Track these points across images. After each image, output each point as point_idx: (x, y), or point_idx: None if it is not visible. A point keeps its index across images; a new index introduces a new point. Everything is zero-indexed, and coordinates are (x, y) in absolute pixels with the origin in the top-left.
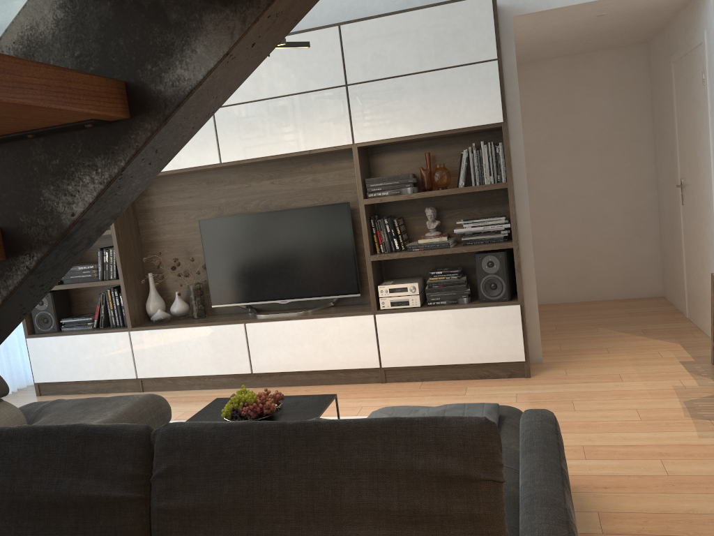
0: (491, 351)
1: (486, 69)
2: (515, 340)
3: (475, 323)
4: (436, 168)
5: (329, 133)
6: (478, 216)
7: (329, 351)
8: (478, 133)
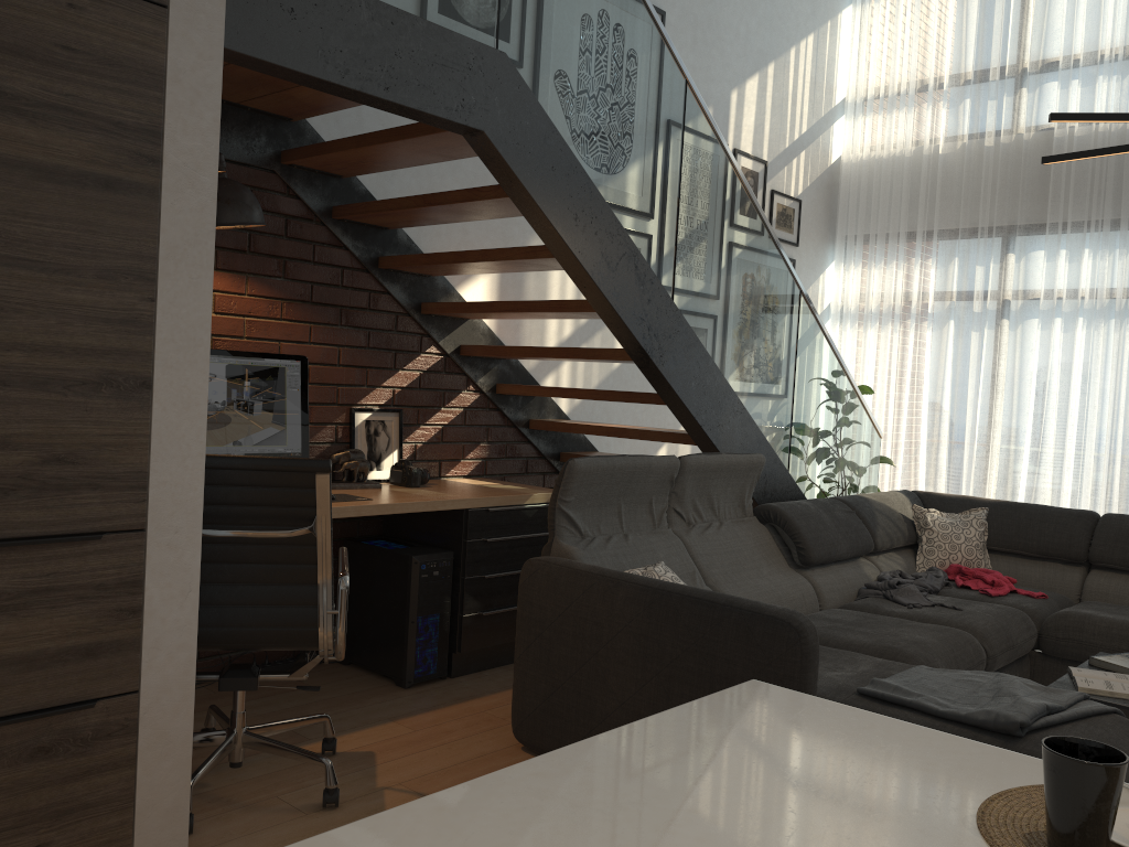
0: None
1: None
2: None
3: None
4: None
5: None
6: None
7: None
8: None
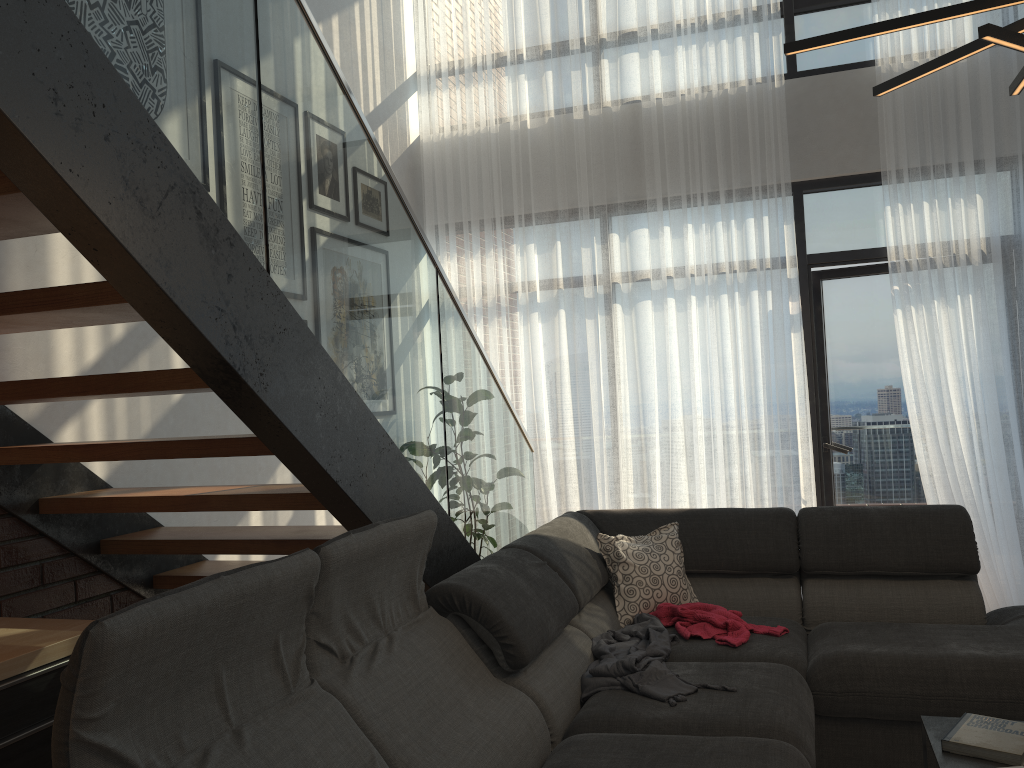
0: None
1: None
2: None
3: None
4: None
5: None
6: None
7: None
8: None
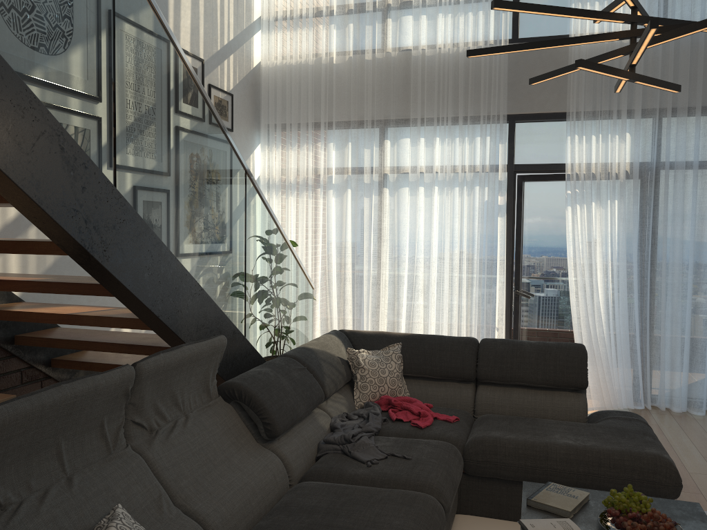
0: None
1: None
2: None
3: None
4: None
5: None
6: None
7: None
8: None
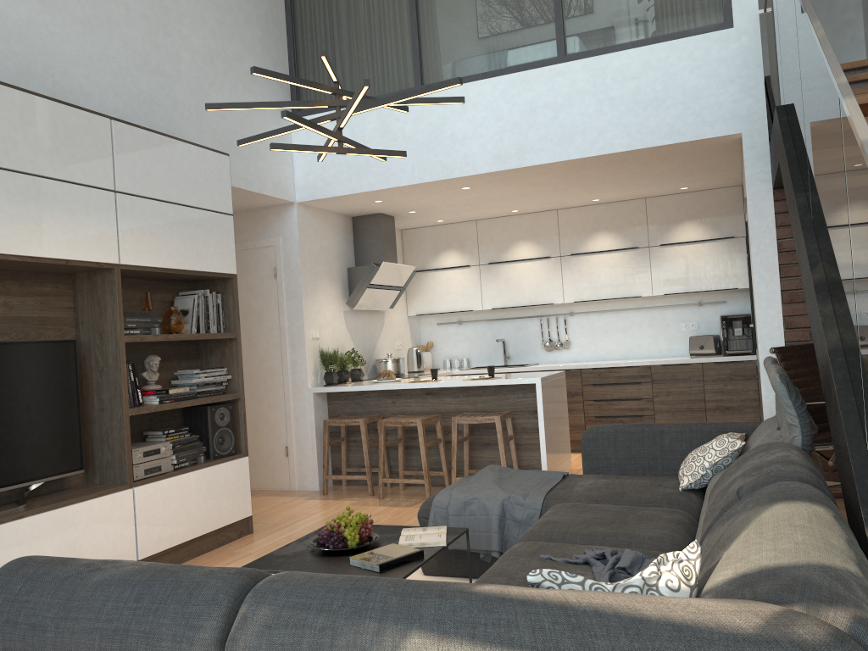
0: (231, 510)
1: (226, 221)
2: (246, 494)
3: (220, 481)
4: (173, 310)
5: (95, 244)
6: (177, 370)
7: (80, 554)
8: (178, 282)
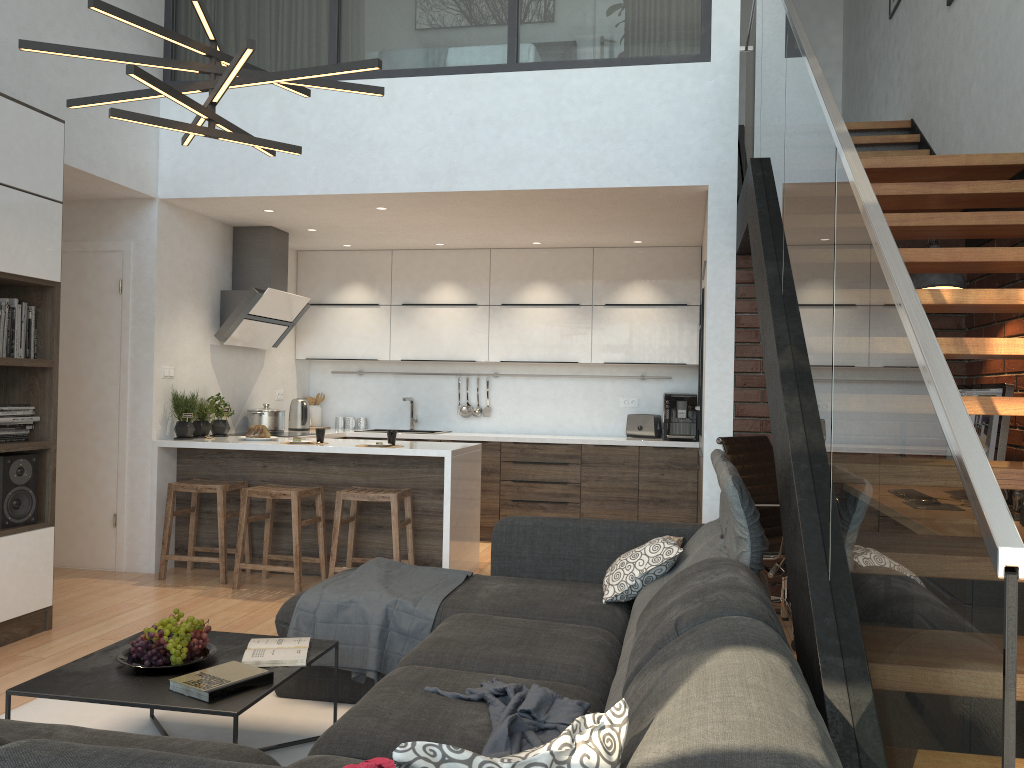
0: (21, 598)
1: (52, 209)
2: (46, 576)
3: (8, 558)
4: None
5: None
6: None
7: None
8: None
